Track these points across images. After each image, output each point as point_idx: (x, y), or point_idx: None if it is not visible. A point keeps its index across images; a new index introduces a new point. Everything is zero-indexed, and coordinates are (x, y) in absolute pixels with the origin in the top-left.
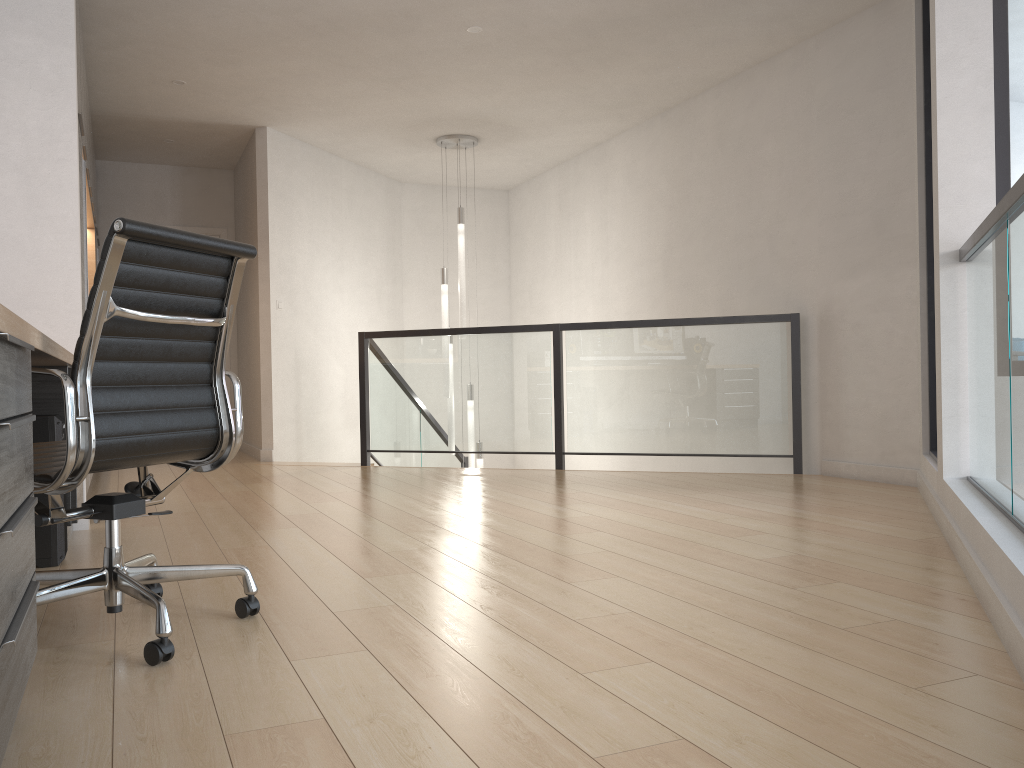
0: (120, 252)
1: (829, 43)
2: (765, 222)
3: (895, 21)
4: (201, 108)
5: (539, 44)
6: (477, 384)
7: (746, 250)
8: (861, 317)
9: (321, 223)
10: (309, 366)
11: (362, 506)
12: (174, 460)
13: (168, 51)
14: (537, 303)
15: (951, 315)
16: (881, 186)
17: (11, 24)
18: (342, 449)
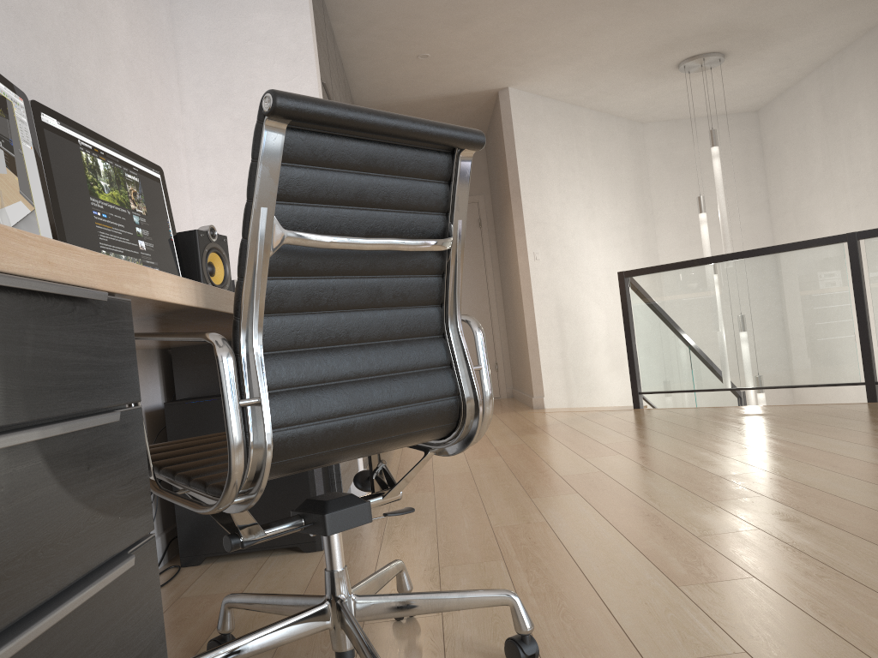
0: (278, 146)
1: None
2: None
3: None
4: (447, 80)
5: None
6: (756, 312)
7: None
8: None
9: (569, 173)
10: (570, 313)
11: (647, 461)
12: (402, 445)
13: (408, 23)
14: (805, 222)
15: None
16: None
17: (252, 4)
18: (610, 391)
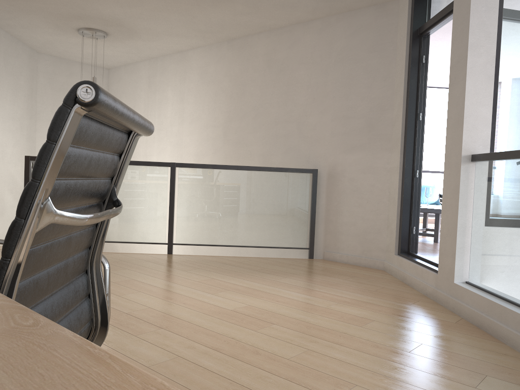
0: (73, 131)
1: (345, 20)
2: (296, 114)
3: (388, 16)
4: None
5: None
6: None
7: (282, 129)
8: (355, 175)
9: None
10: None
11: None
12: None
13: None
14: None
15: (465, 191)
16: (373, 105)
17: None
18: None
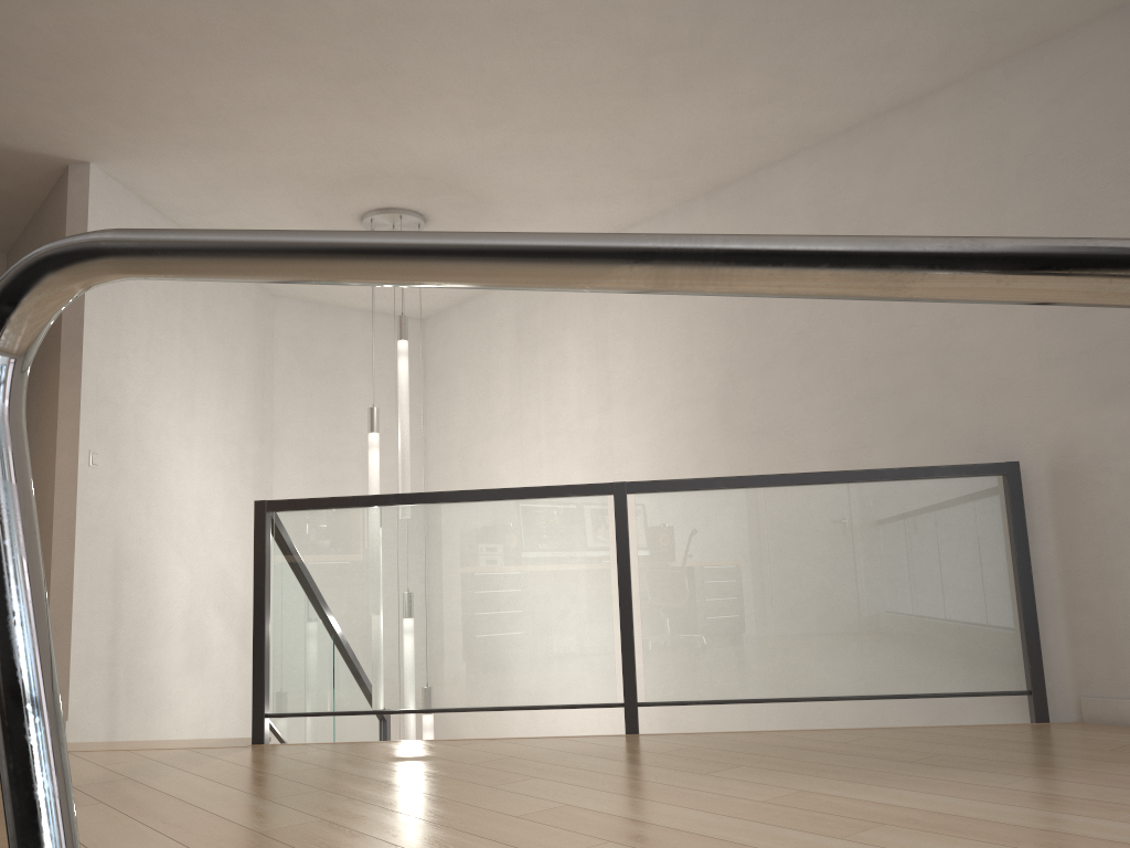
0: None
1: (1032, 69)
2: (922, 331)
3: None
4: None
5: (618, 24)
6: (478, 588)
7: (886, 374)
8: None
9: (166, 334)
10: (136, 566)
11: None
12: None
13: None
14: (476, 473)
15: None
16: None
17: None
18: (181, 709)
